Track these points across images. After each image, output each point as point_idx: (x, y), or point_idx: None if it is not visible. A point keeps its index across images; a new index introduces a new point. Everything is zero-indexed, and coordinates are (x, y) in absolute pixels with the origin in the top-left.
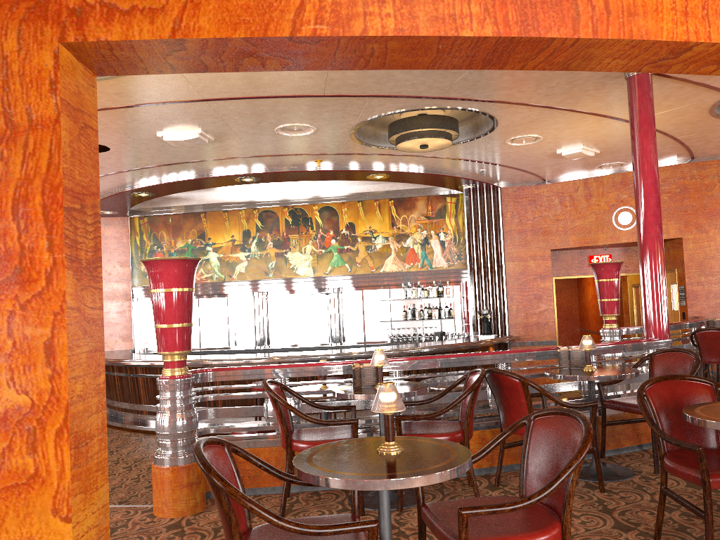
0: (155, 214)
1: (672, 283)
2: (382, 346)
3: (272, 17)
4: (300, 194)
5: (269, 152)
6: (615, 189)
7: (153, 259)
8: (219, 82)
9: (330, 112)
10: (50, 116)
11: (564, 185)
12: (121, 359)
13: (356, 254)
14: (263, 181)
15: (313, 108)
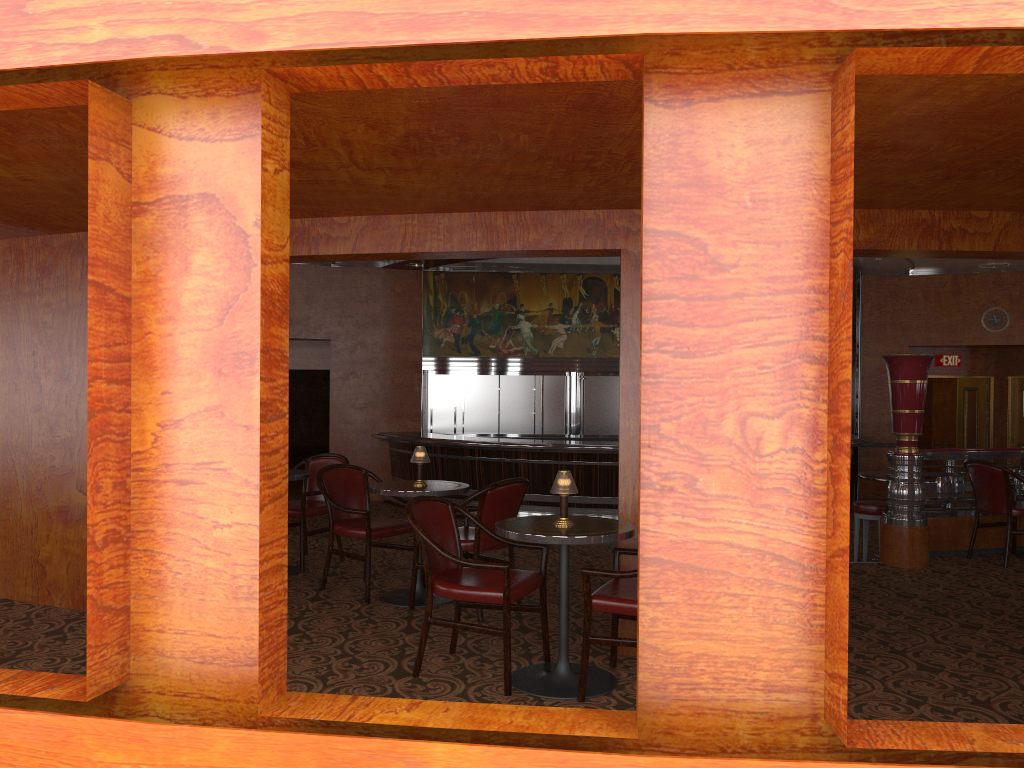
0: (457, 271)
1: None
2: None
3: None
4: None
5: None
6: (987, 288)
7: (915, 356)
8: None
9: None
10: None
11: (930, 279)
12: (502, 442)
13: None
14: None
15: None
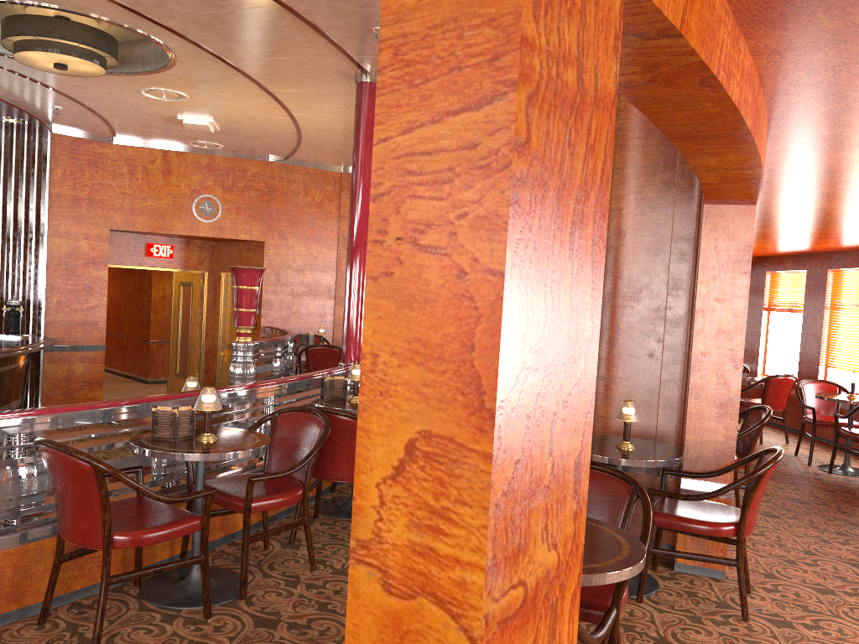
0: None
1: None
2: None
3: (713, 47)
4: None
5: None
6: (200, 172)
7: None
8: None
9: None
10: (610, 92)
11: (138, 152)
12: None
13: None
14: None
15: None
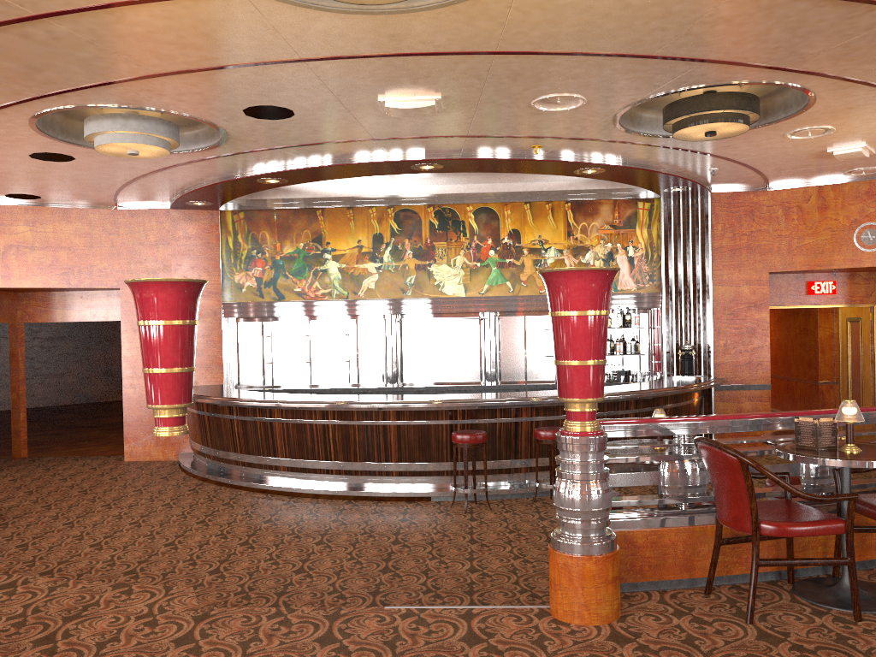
0: (256, 209)
1: None
2: (554, 387)
3: None
4: (451, 190)
5: (489, 132)
6: (859, 200)
7: (576, 269)
8: (543, 28)
9: (629, 81)
10: None
11: (792, 193)
12: (252, 399)
13: (520, 270)
14: (442, 171)
15: (616, 74)
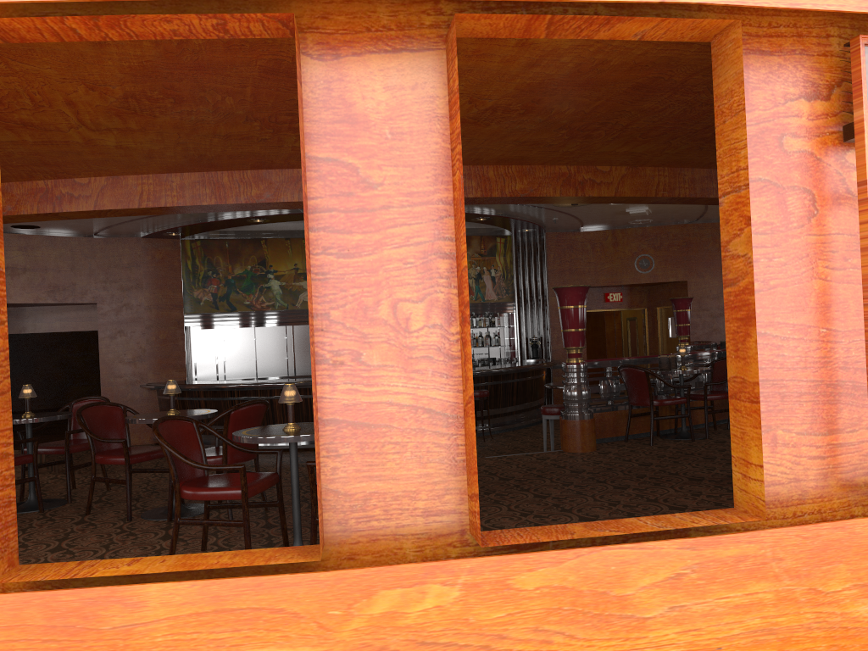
0: (211, 238)
1: (670, 316)
2: None
3: None
4: None
5: None
6: (637, 240)
7: (576, 286)
8: None
9: None
10: None
11: (596, 234)
12: (258, 382)
13: None
14: None
15: None
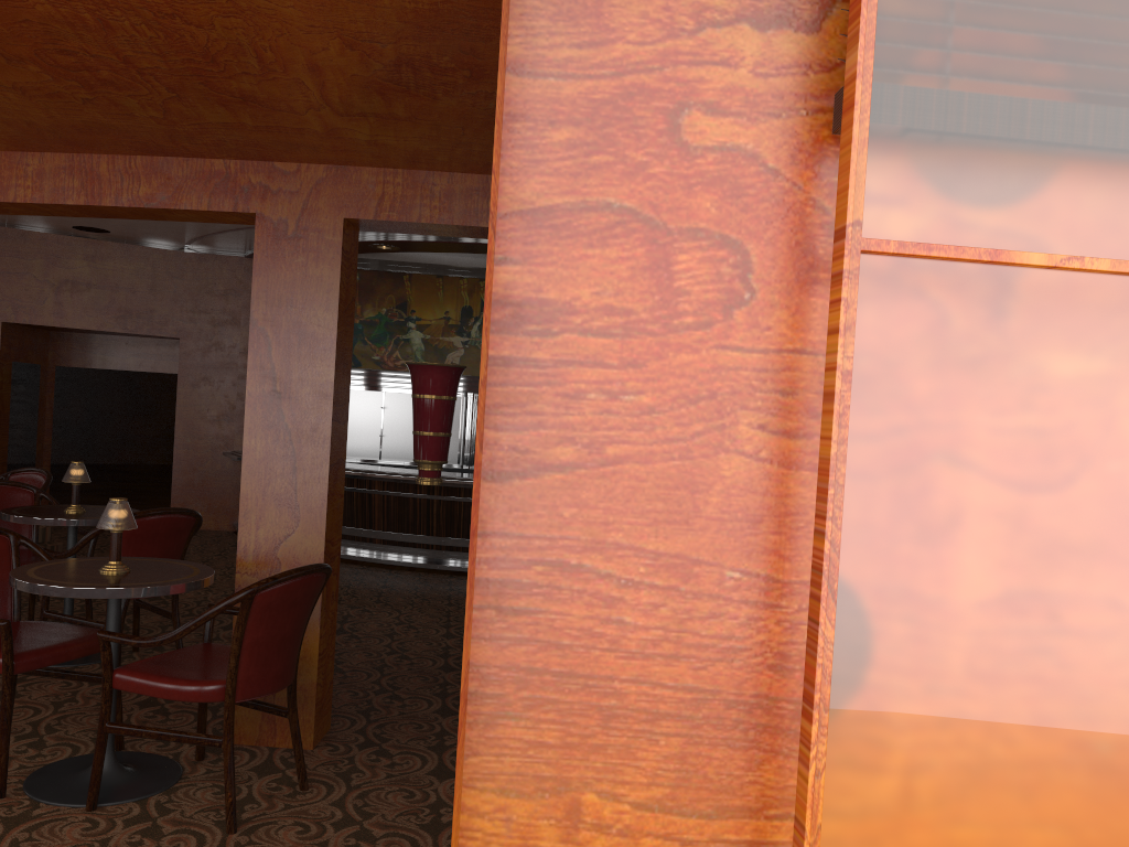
0: None
1: None
2: None
3: None
4: None
5: None
6: None
7: None
8: None
9: None
10: None
11: None
12: (353, 468)
13: None
14: None
15: None
